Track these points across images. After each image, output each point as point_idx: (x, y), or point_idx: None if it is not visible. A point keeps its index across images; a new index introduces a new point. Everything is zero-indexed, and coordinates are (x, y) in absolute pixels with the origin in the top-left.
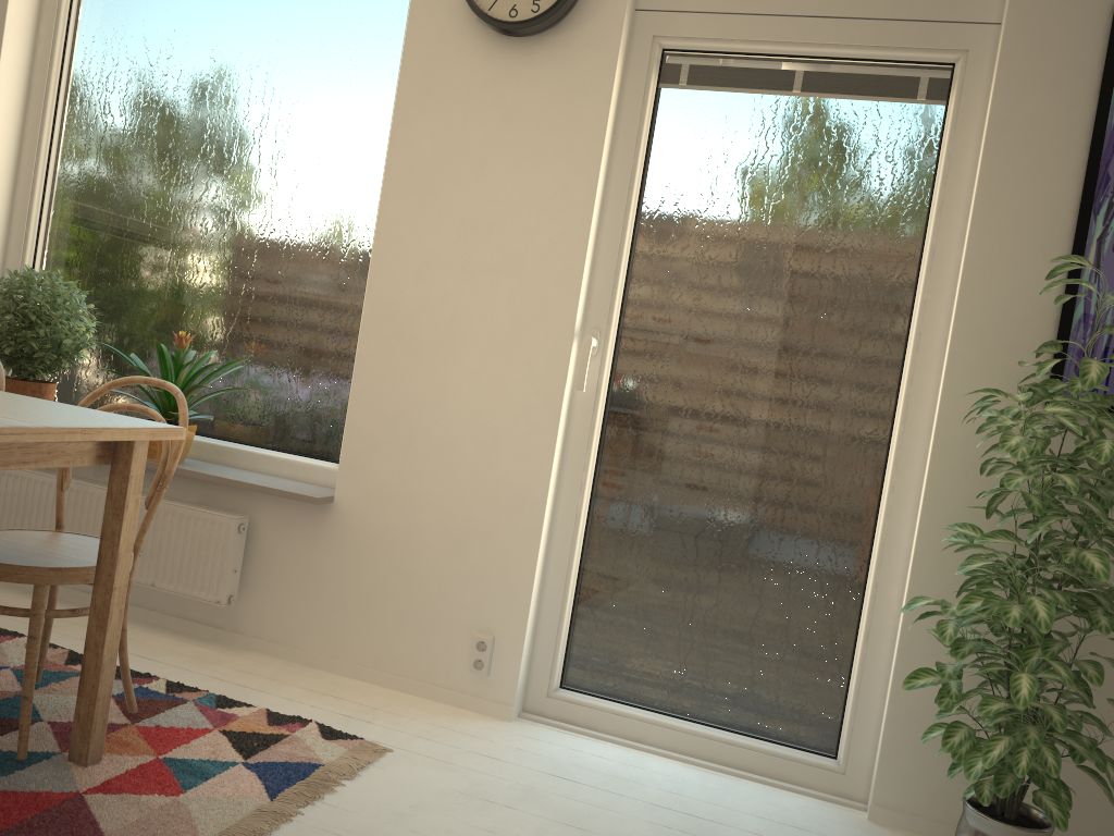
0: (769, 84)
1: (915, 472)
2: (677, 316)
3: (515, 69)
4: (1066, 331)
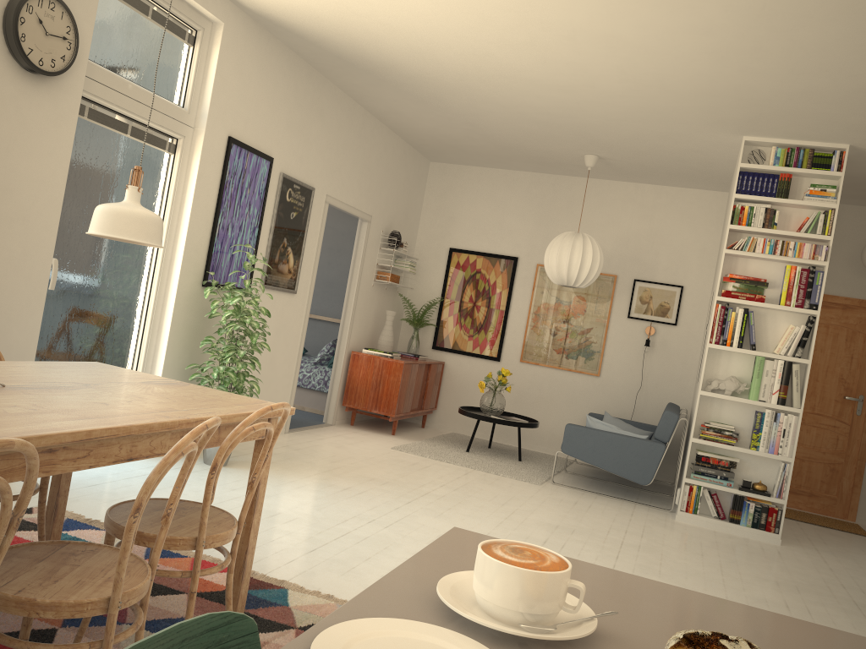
0: (120, 129)
1: (159, 313)
2: (78, 244)
3: (29, 93)
4: (211, 258)
